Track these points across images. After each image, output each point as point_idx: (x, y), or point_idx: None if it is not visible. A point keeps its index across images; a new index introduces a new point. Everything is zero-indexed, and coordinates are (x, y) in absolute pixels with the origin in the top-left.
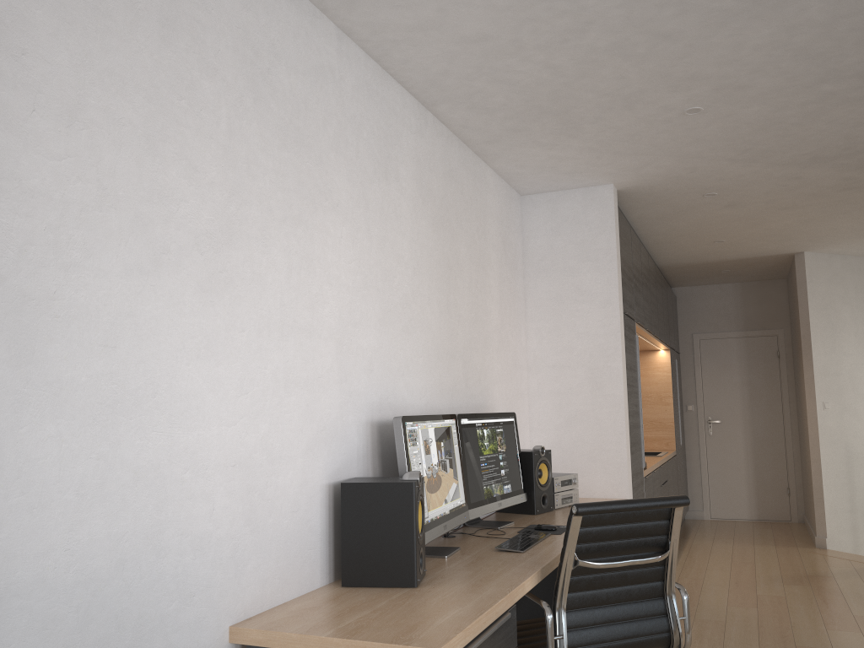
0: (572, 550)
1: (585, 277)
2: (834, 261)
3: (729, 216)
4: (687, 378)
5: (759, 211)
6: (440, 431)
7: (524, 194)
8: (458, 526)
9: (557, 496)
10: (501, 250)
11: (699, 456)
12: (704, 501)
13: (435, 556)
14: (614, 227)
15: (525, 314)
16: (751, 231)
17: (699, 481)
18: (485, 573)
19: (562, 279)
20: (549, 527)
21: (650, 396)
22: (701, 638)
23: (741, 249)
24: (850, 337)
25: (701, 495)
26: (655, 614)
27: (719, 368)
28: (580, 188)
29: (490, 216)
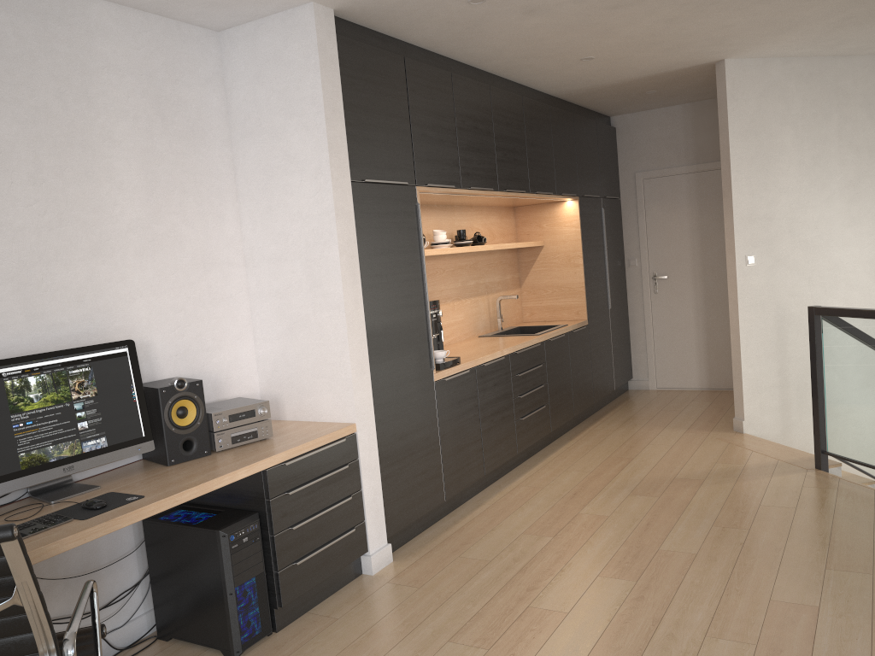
0: None
1: (293, 138)
2: (771, 67)
3: (551, 26)
4: (629, 227)
5: (584, 15)
6: None
7: (219, 29)
8: (15, 499)
9: (220, 436)
10: (150, 115)
11: (643, 319)
12: (649, 369)
13: None
14: (319, 65)
15: (236, 193)
16: (612, 42)
17: (643, 347)
18: None
19: (270, 144)
20: (91, 506)
21: (558, 258)
22: (429, 591)
23: (632, 65)
24: (790, 169)
25: (646, 363)
26: None
27: (666, 213)
28: (279, 13)
29: (108, 71)
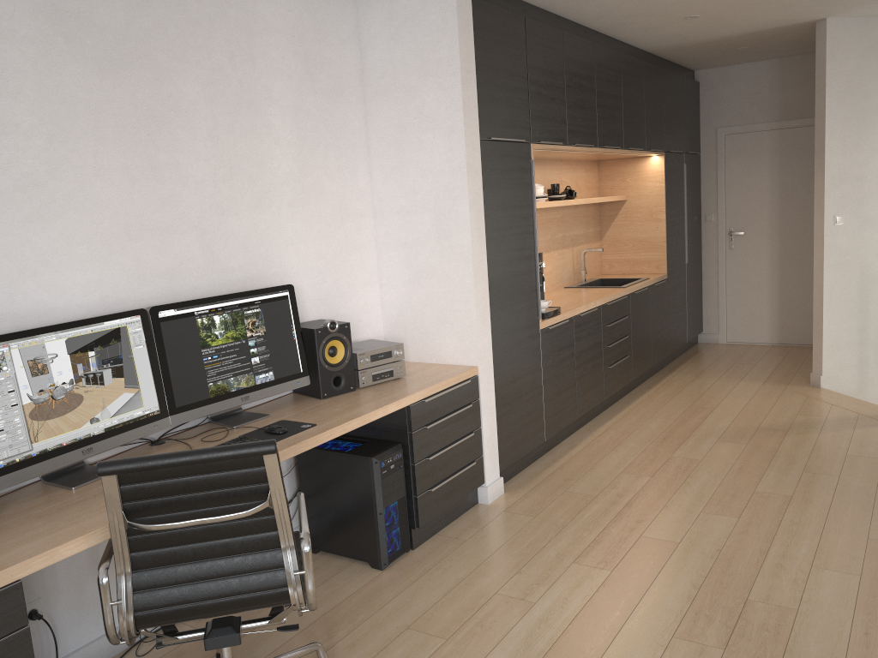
0: (117, 511)
1: (427, 97)
2: (872, 26)
3: None
4: (707, 183)
5: None
6: (89, 339)
7: None
8: (198, 424)
9: (363, 374)
10: (300, 74)
11: (717, 274)
12: (720, 323)
13: (64, 487)
14: (457, 28)
15: (368, 148)
16: (722, 2)
17: (715, 301)
18: (52, 525)
19: (403, 102)
20: (275, 431)
21: (640, 212)
22: (545, 520)
23: (733, 23)
24: None
25: (717, 317)
26: (267, 568)
27: (746, 169)
28: None
29: (268, 33)
